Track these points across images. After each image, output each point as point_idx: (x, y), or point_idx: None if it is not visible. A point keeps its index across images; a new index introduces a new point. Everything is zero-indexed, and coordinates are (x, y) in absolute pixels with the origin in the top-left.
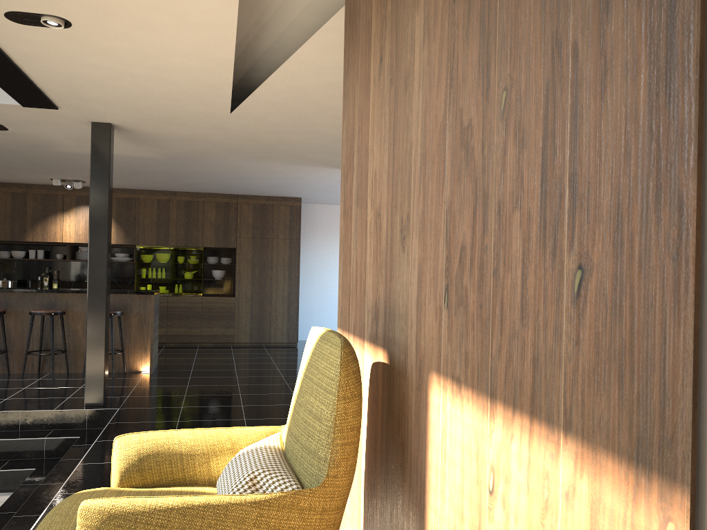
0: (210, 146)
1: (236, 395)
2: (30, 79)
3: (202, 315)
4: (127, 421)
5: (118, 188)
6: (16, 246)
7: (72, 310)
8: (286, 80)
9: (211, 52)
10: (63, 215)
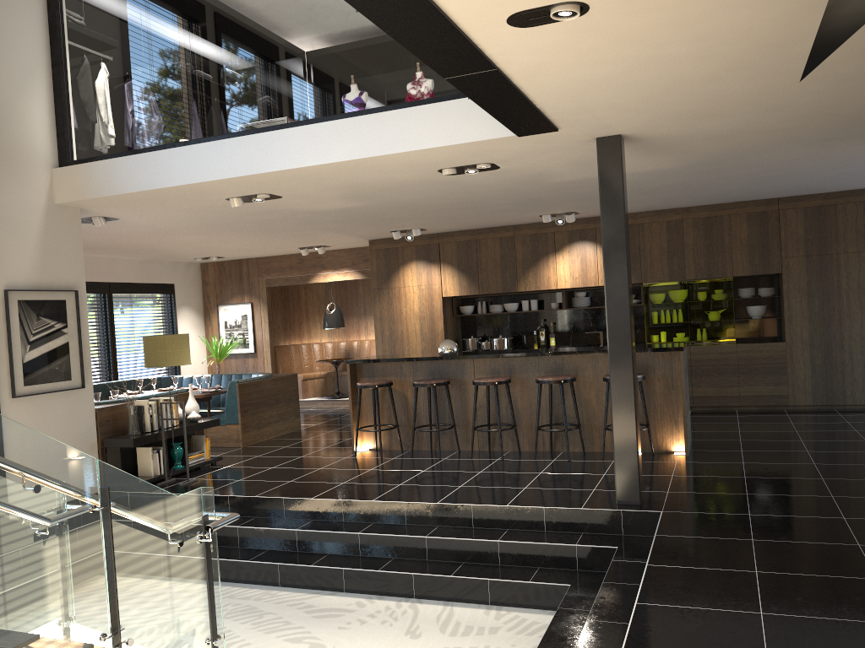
0: (754, 138)
1: (826, 498)
2: (528, 100)
3: (739, 369)
4: (679, 535)
5: None
6: (507, 297)
7: (581, 375)
8: None
9: None
10: (555, 256)
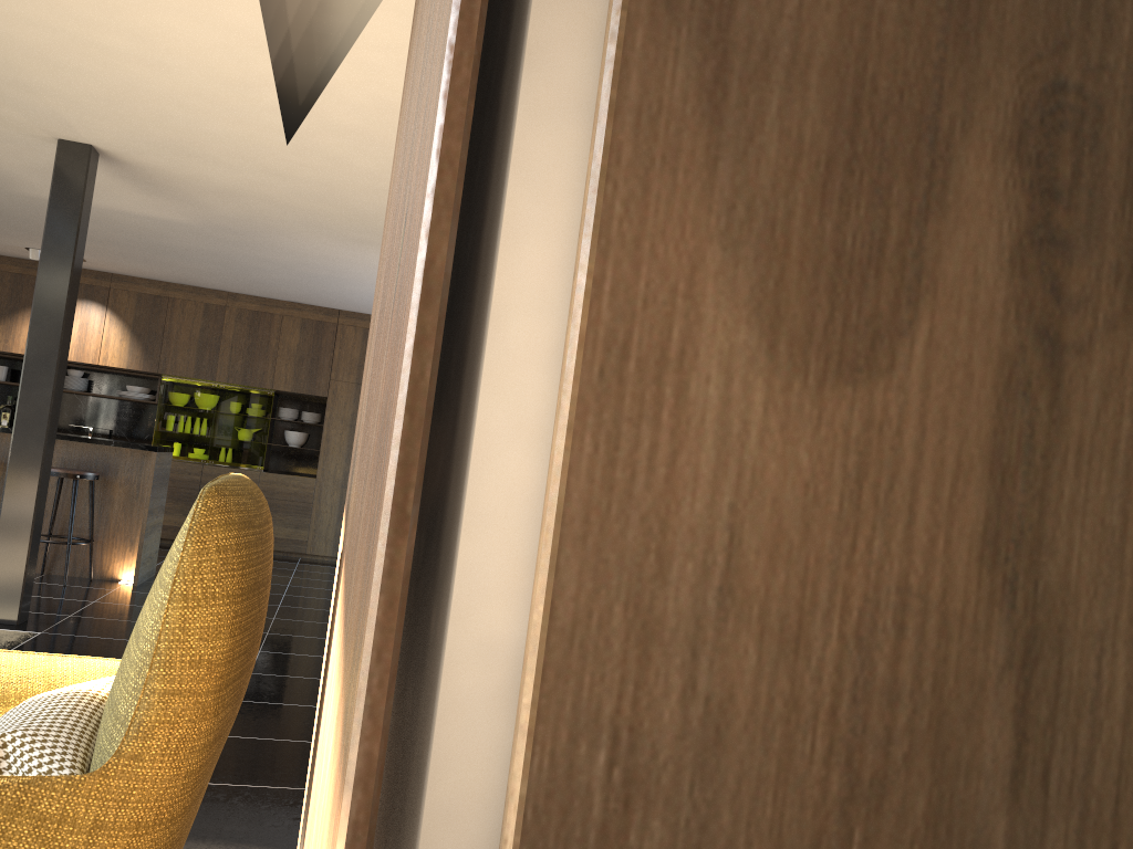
0: (271, 209)
1: None
2: None
3: None
4: None
5: (142, 277)
6: None
7: None
8: (365, 84)
9: (221, 10)
10: None
